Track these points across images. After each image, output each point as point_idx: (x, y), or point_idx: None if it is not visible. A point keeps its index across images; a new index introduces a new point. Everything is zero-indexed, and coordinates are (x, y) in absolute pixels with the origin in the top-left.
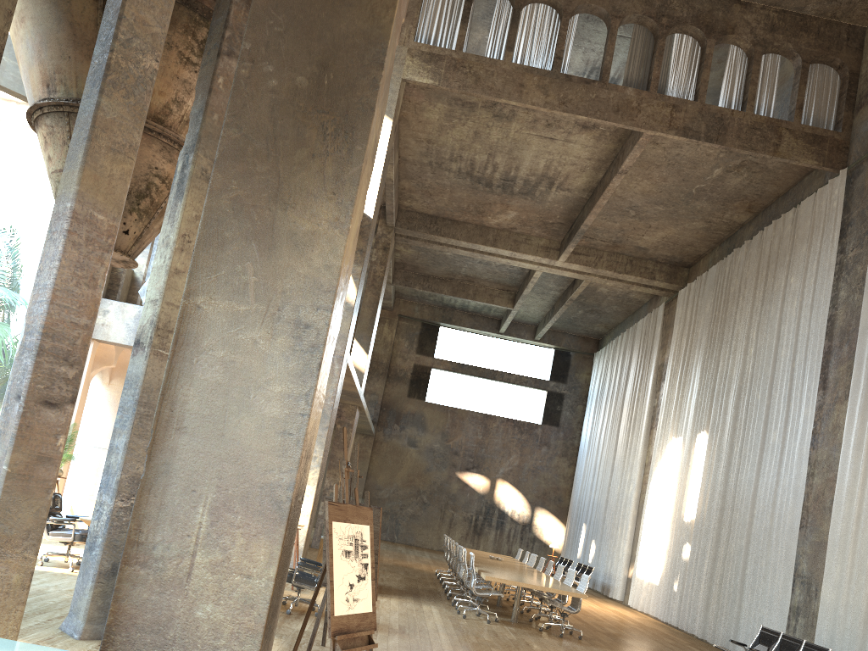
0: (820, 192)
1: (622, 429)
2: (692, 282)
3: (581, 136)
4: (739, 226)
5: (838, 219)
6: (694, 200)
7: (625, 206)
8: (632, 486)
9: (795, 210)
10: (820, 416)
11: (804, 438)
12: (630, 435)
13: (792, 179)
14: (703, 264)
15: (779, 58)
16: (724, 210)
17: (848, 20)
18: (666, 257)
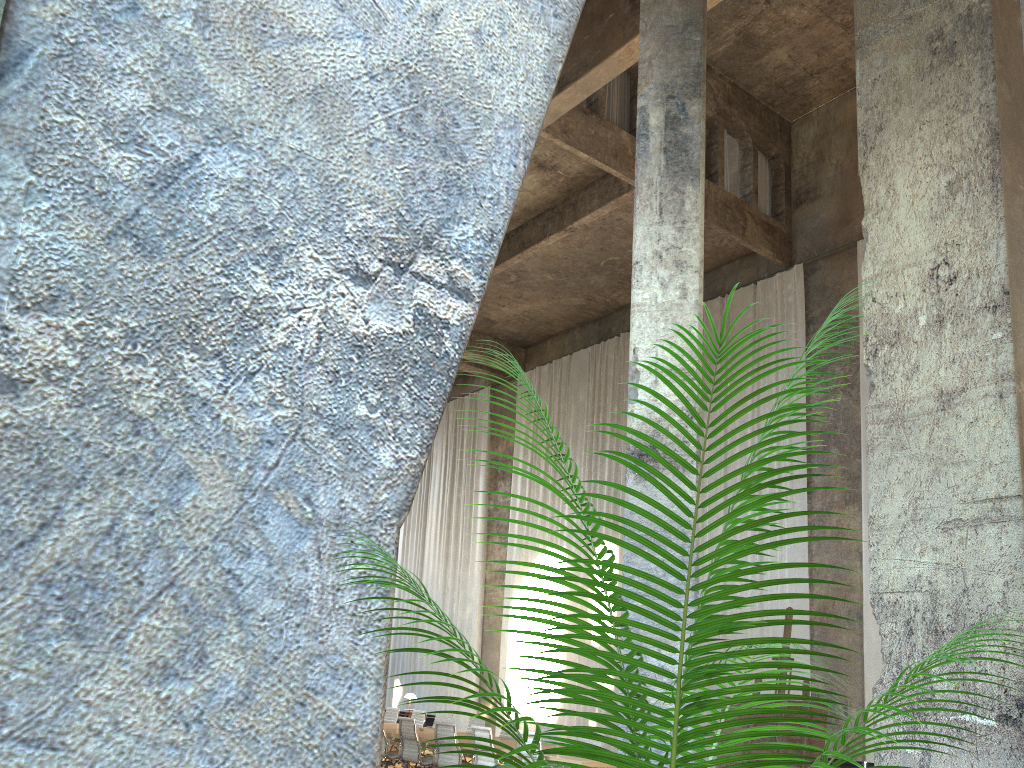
0: (764, 285)
1: (431, 538)
2: (542, 366)
3: (527, 177)
4: (617, 308)
5: (801, 315)
6: (594, 273)
7: (510, 269)
8: (471, 608)
9: (721, 299)
10: (809, 522)
11: (797, 546)
12: (452, 545)
13: (710, 265)
14: (554, 346)
15: (725, 135)
16: (616, 289)
17: (780, 111)
18: (510, 333)
